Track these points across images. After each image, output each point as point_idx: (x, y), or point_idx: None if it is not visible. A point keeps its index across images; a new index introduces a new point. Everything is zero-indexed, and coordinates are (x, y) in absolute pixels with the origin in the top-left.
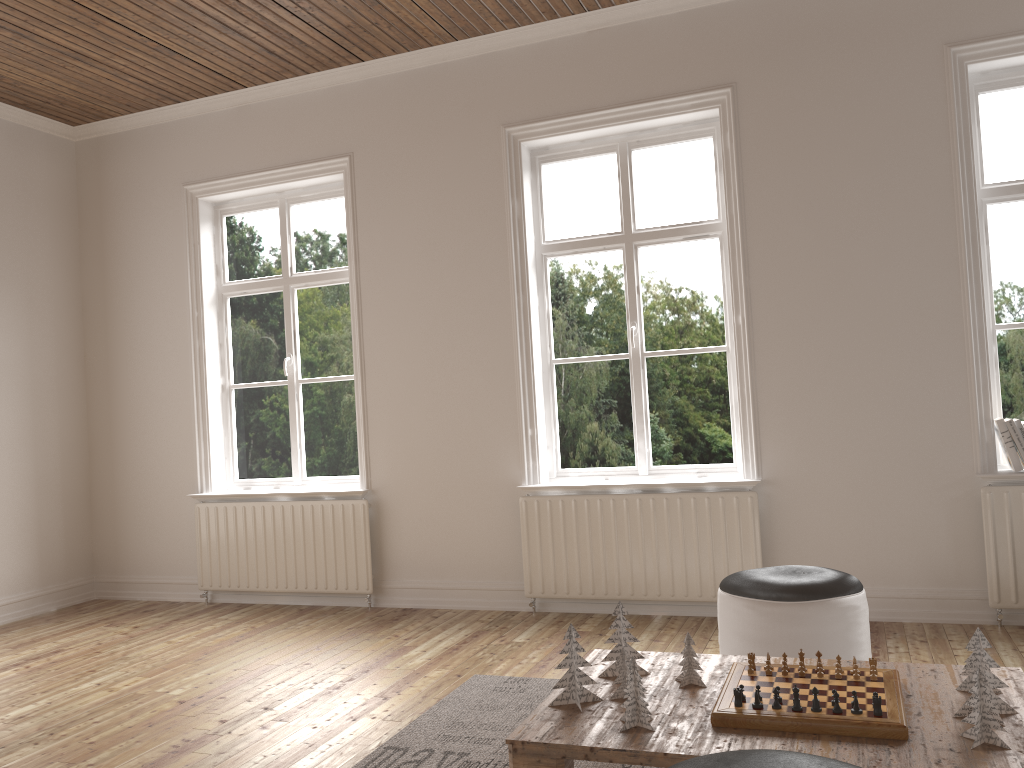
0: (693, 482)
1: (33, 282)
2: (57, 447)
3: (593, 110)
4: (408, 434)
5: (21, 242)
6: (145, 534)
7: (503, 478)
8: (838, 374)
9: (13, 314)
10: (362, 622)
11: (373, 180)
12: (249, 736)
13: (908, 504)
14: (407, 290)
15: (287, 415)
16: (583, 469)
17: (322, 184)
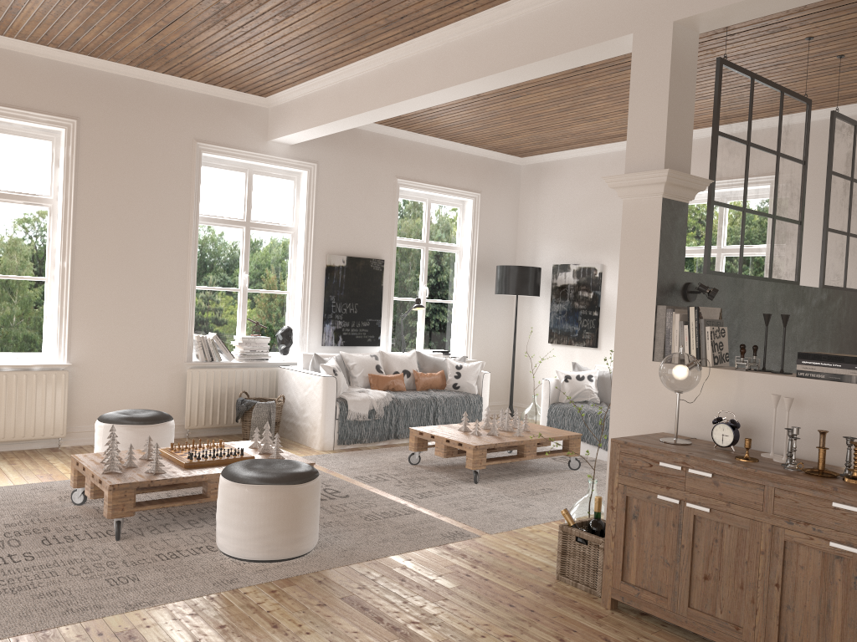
0: (27, 364)
1: None
2: None
3: None
4: None
5: None
6: None
7: None
8: (121, 304)
9: None
10: None
11: None
12: None
13: (150, 377)
14: None
15: None
16: None
17: None
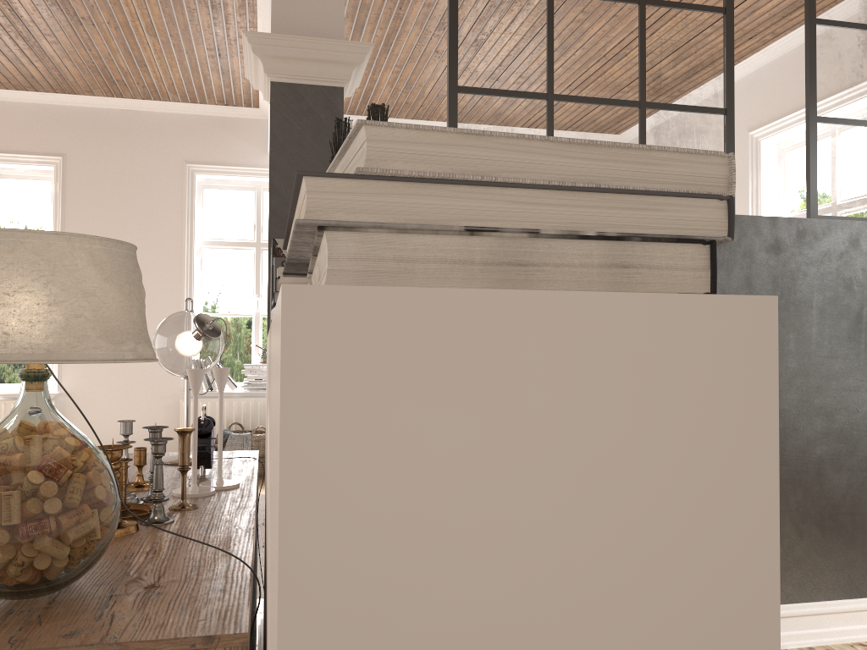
0: (14, 393)
1: None
2: None
3: None
4: None
5: None
6: None
7: None
8: None
9: None
10: None
11: None
12: None
13: (144, 408)
14: None
15: None
16: None
17: None
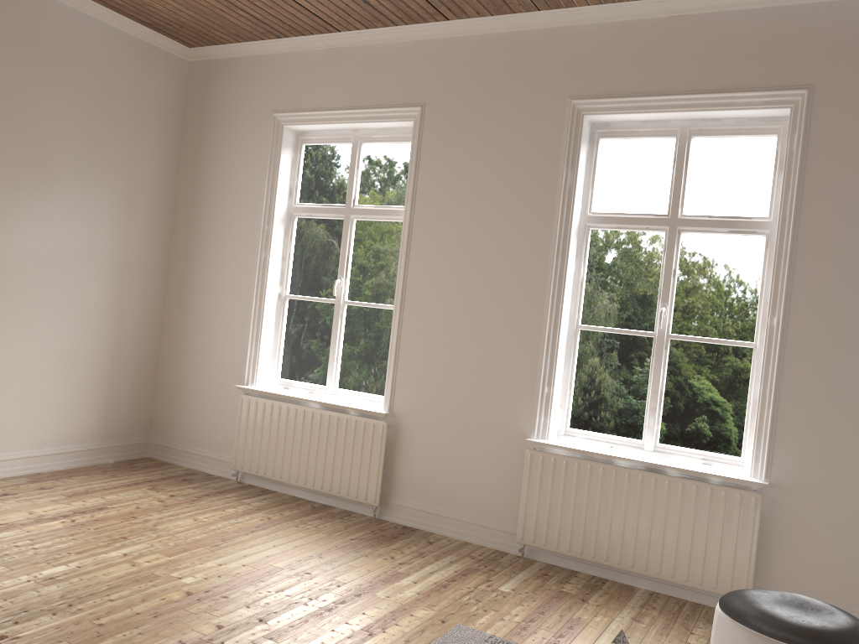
0: (698, 471)
1: (135, 179)
2: (135, 324)
3: (661, 94)
4: (433, 370)
5: (130, 144)
6: (195, 411)
7: (514, 427)
8: None
9: (115, 205)
10: (364, 534)
11: (439, 132)
12: None
13: None
14: (454, 238)
15: (330, 330)
16: (590, 433)
17: (393, 128)
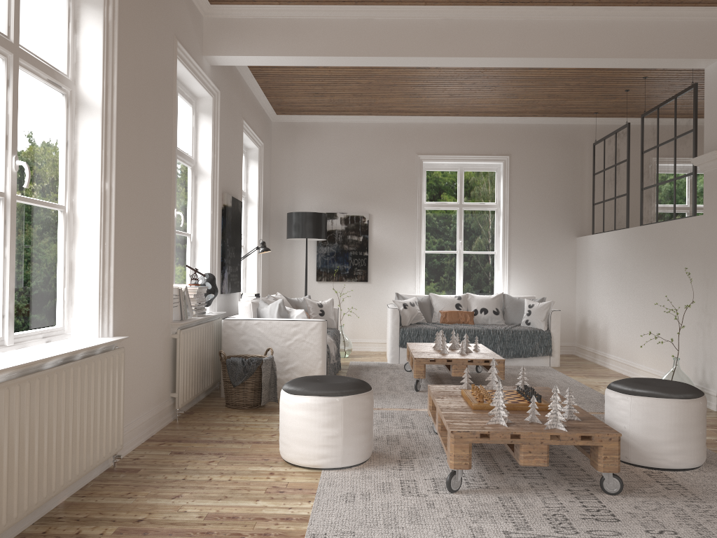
0: (102, 343)
1: None
2: None
3: None
4: None
5: None
6: None
7: None
8: (141, 247)
9: None
10: None
11: None
12: None
13: (155, 347)
14: None
15: None
16: None
17: None
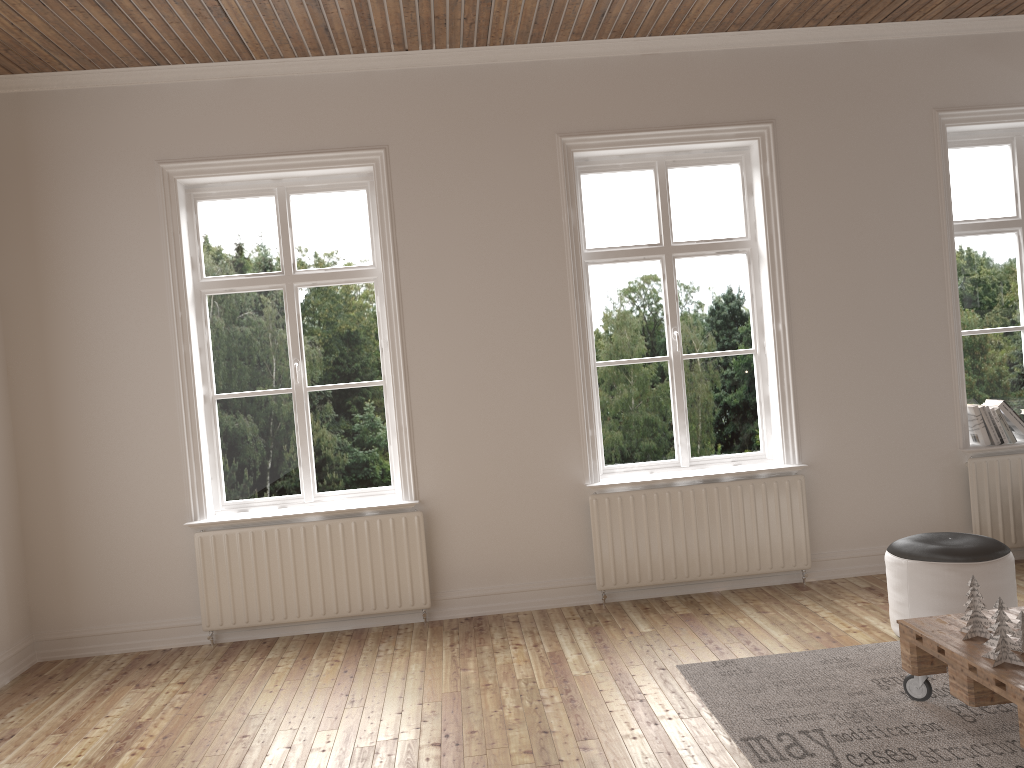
0: (752, 470)
1: None
2: None
3: (648, 129)
4: (461, 441)
5: None
6: (113, 575)
7: (565, 478)
8: (859, 373)
9: None
10: (451, 637)
11: (413, 177)
12: (589, 759)
13: (912, 476)
14: (456, 293)
15: (291, 426)
16: (628, 465)
17: (333, 174)
